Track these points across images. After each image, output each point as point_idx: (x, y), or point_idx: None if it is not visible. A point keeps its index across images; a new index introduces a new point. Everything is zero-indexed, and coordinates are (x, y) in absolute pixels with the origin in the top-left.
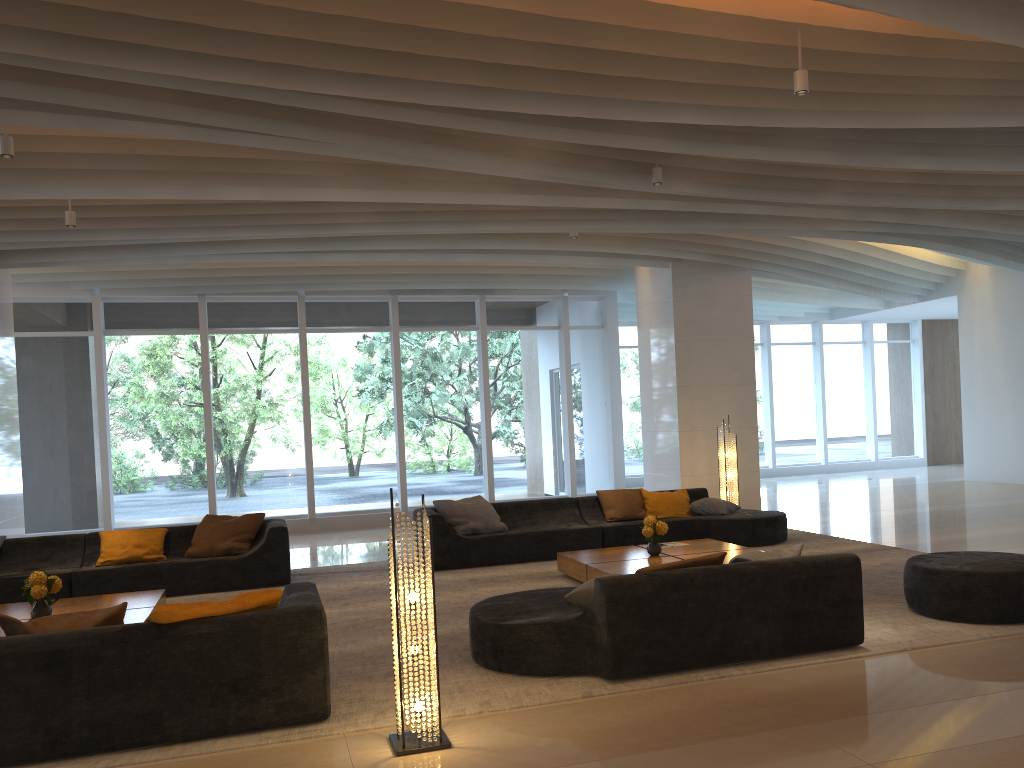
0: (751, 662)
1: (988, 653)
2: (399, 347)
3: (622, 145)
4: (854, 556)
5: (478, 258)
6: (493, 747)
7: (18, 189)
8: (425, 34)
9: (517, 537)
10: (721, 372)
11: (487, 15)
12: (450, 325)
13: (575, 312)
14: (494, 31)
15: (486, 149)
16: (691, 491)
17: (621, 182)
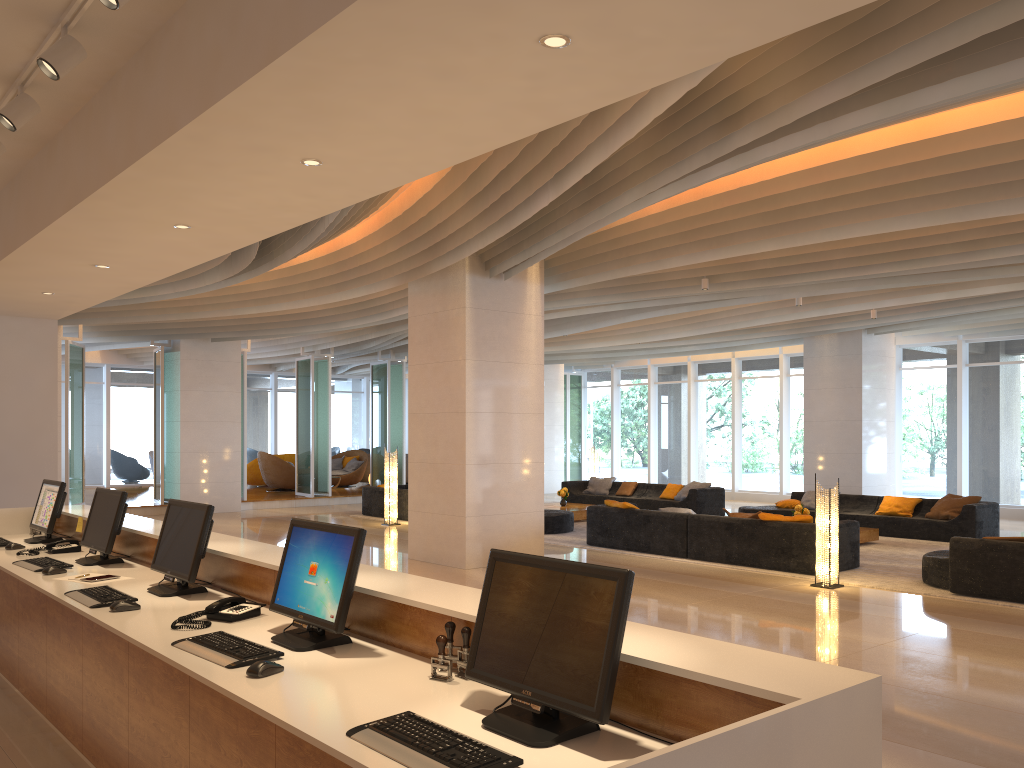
0: None
1: None
2: None
3: None
4: None
5: None
6: (843, 592)
7: (829, 309)
8: (913, 237)
9: None
10: None
11: None
12: None
13: None
14: (942, 230)
15: None
16: None
17: None
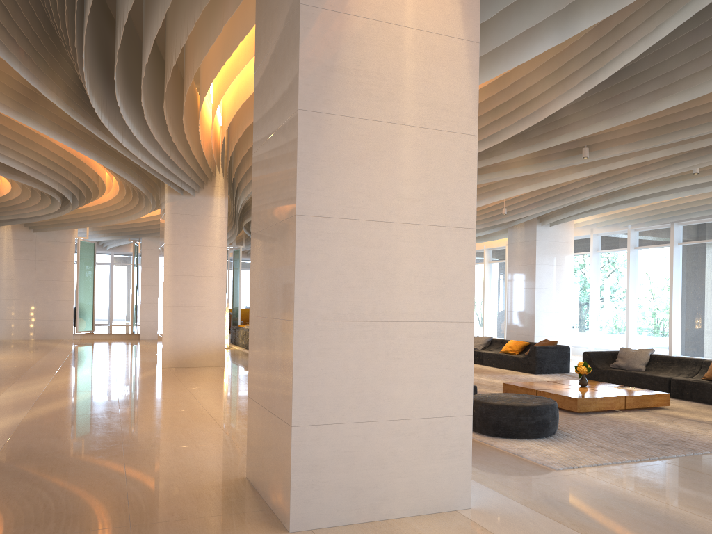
0: None
1: None
2: None
3: (501, 160)
4: None
5: None
6: None
7: None
8: None
9: (620, 373)
10: None
11: None
12: None
13: None
14: None
15: (497, 169)
16: None
17: (572, 161)
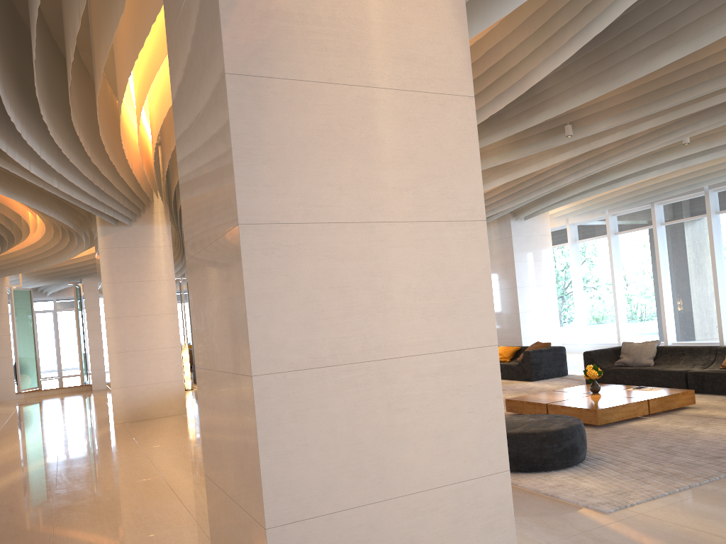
0: None
1: None
2: None
3: None
4: None
5: (706, 158)
6: None
7: None
8: None
9: (629, 371)
10: None
11: None
12: None
13: None
14: None
15: None
16: None
17: (554, 142)
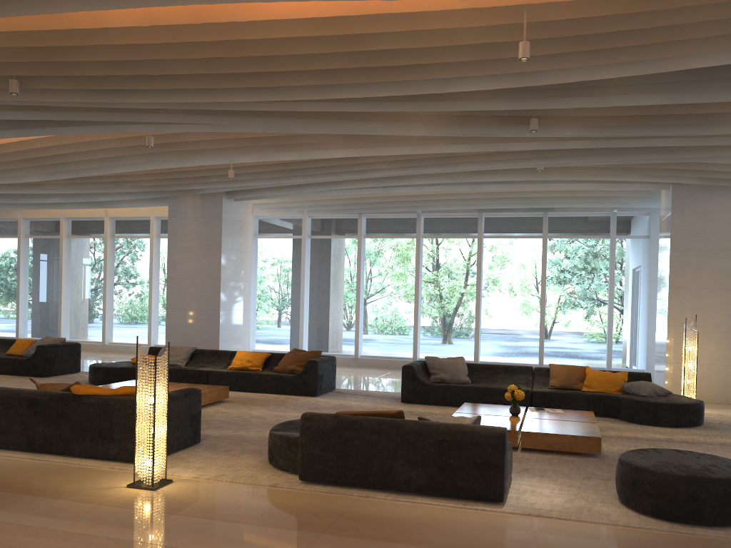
0: (407, 494)
1: (584, 534)
2: (481, 249)
3: (458, 109)
4: (501, 431)
5: (498, 187)
6: (168, 496)
7: (187, 161)
8: (269, 58)
9: (463, 388)
10: (715, 278)
11: (297, 41)
12: (522, 234)
13: (625, 225)
14: (301, 50)
15: (387, 119)
16: (635, 374)
17: (505, 132)
